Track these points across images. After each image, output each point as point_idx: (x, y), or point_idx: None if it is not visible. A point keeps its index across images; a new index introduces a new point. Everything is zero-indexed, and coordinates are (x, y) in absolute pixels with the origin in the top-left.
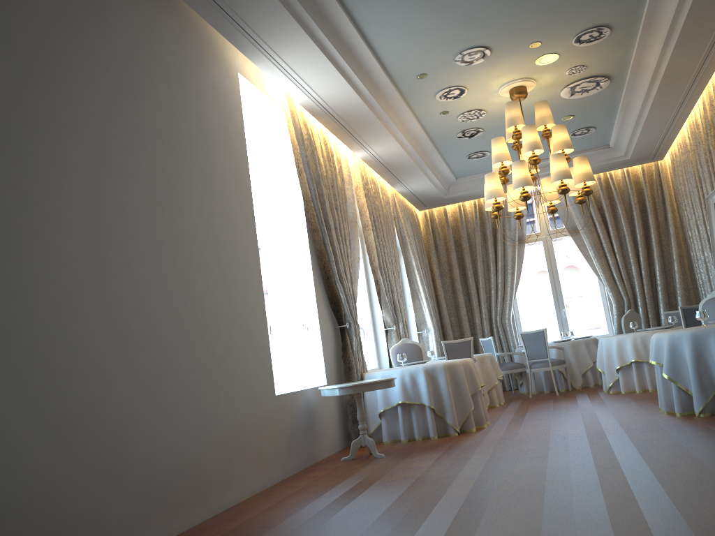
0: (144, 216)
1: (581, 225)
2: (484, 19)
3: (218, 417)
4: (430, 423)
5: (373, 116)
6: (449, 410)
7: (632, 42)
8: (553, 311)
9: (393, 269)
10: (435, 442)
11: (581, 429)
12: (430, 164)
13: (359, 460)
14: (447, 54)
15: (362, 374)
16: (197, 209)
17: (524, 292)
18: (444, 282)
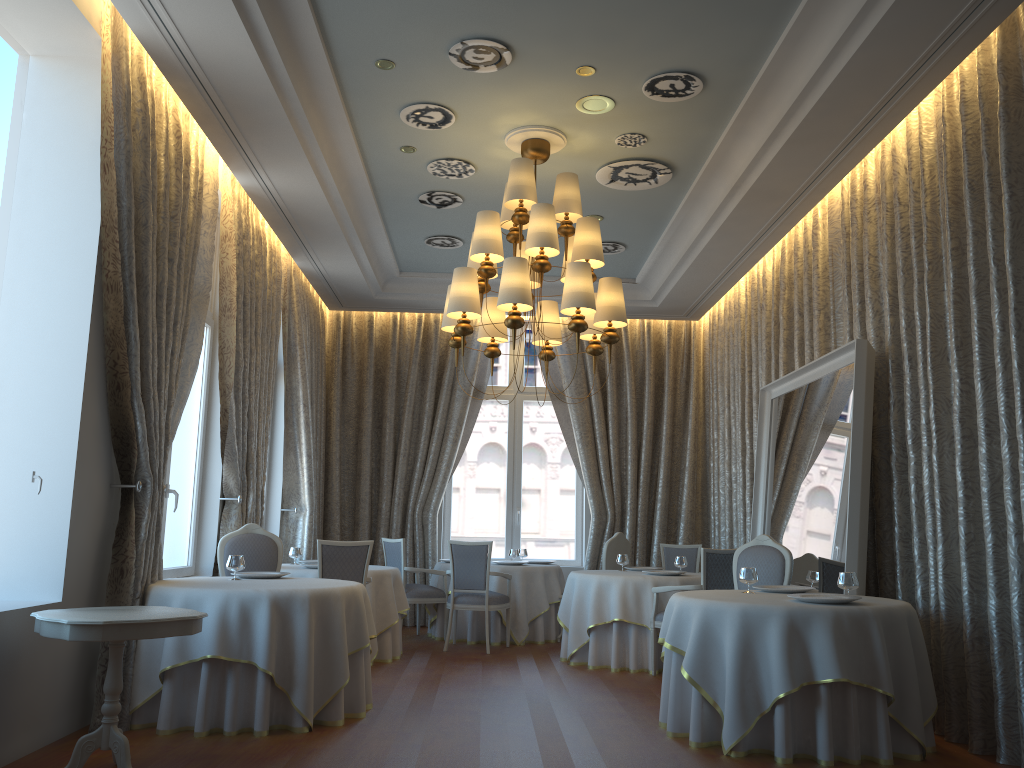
0: None
1: (571, 390)
2: None
3: None
4: (260, 704)
5: (281, 111)
6: (302, 683)
7: (725, 119)
8: (496, 506)
9: (261, 395)
10: (260, 748)
11: (534, 756)
12: (364, 235)
13: None
14: (438, 34)
15: (146, 586)
16: None
17: (460, 469)
18: (345, 433)
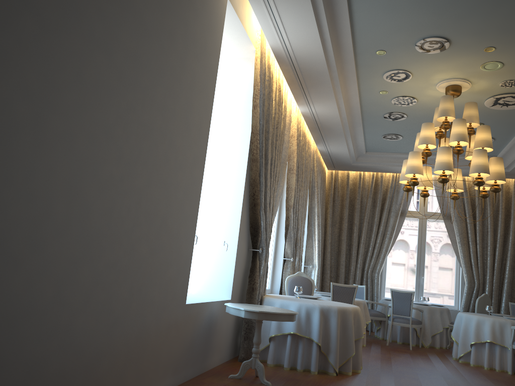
0: (104, 92)
1: (455, 214)
2: (460, 11)
3: (125, 320)
4: (314, 358)
5: (328, 77)
6: (333, 351)
7: None
8: (402, 273)
9: (302, 210)
10: (316, 379)
11: None
12: (352, 134)
13: (246, 383)
14: (411, 36)
15: (262, 296)
16: (160, 105)
17: None
18: (333, 230)
